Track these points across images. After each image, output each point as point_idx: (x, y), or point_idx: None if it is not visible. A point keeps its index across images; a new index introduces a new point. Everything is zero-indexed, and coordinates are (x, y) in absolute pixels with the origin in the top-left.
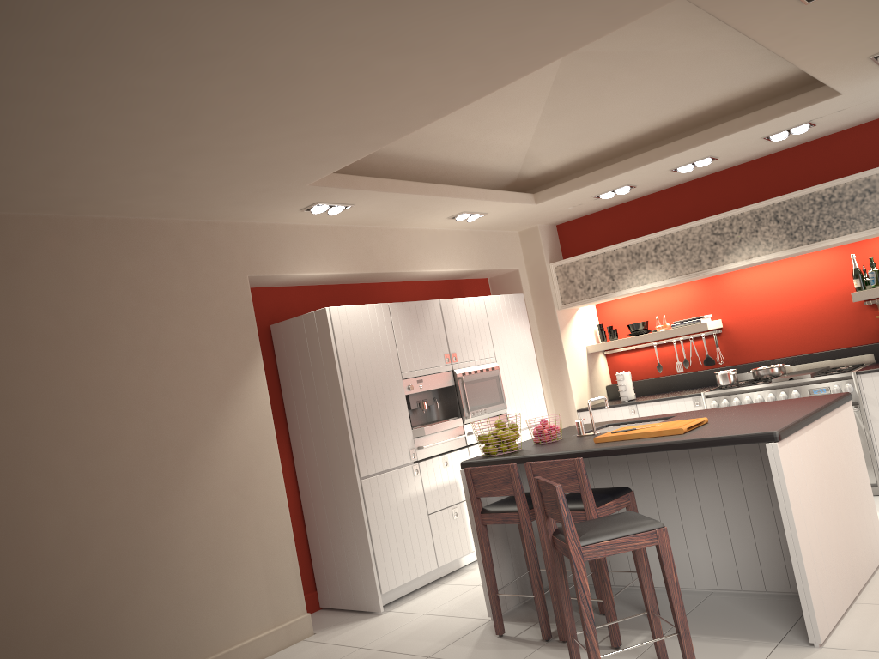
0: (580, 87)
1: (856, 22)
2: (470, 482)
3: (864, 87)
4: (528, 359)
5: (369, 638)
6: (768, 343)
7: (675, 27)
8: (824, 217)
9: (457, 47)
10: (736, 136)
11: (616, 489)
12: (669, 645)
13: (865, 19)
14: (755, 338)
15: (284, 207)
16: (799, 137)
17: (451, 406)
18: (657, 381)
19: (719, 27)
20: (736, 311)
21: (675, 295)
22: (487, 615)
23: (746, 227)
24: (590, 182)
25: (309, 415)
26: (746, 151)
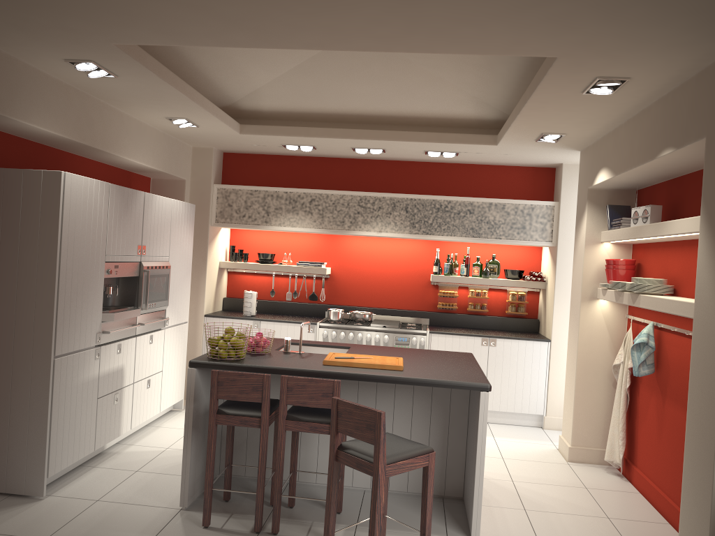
0: (342, 61)
1: (574, 113)
2: (215, 384)
3: (510, 147)
4: (187, 263)
5: (49, 528)
6: (360, 294)
7: (452, 55)
8: (438, 219)
9: (416, 11)
10: (416, 144)
11: None
12: None
13: (579, 114)
14: (352, 288)
15: (55, 50)
16: (437, 158)
17: (128, 295)
18: (269, 303)
19: (473, 70)
20: (343, 265)
21: (300, 239)
22: (173, 504)
23: (384, 208)
24: (295, 134)
25: None
26: (403, 154)
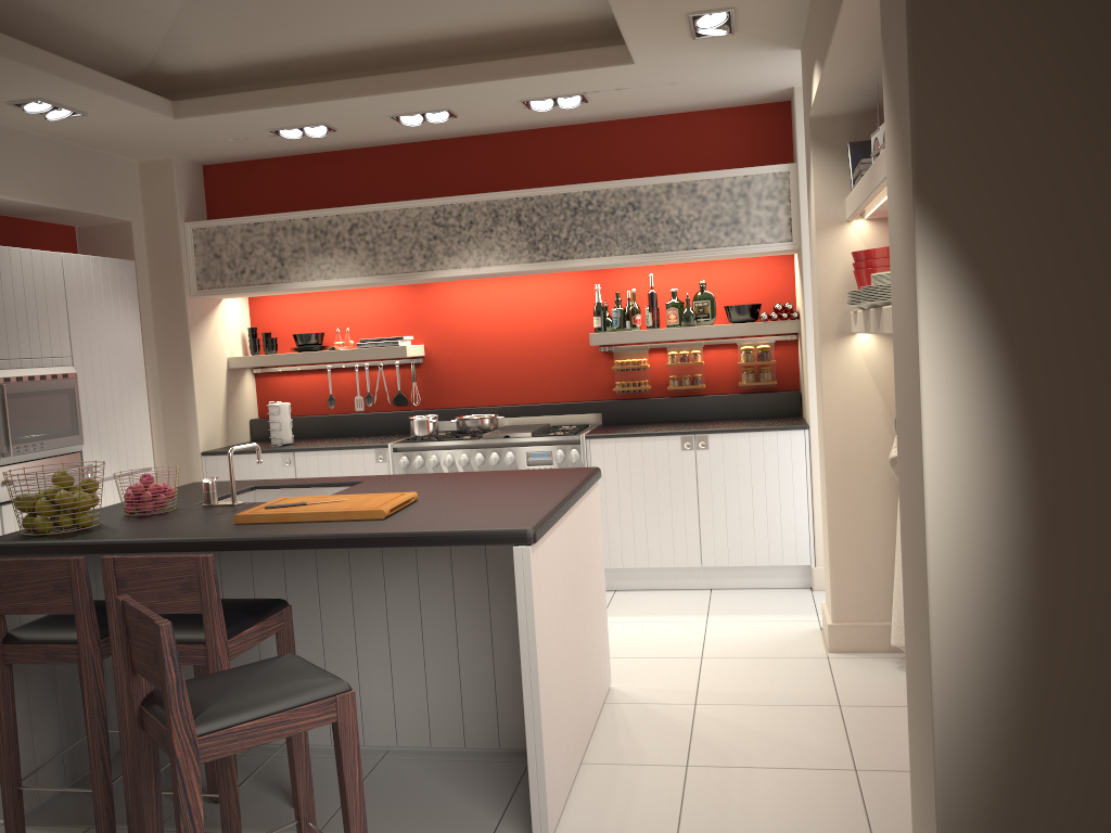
0: None
1: None
2: None
3: (661, 63)
4: (131, 366)
5: None
6: (480, 385)
7: None
8: (577, 229)
9: None
10: (491, 88)
11: (264, 603)
12: None
13: None
14: (465, 376)
15: None
16: (562, 115)
17: None
18: (326, 420)
19: None
20: (445, 337)
21: (366, 302)
22: None
23: (479, 223)
24: (269, 103)
25: None
26: (495, 116)
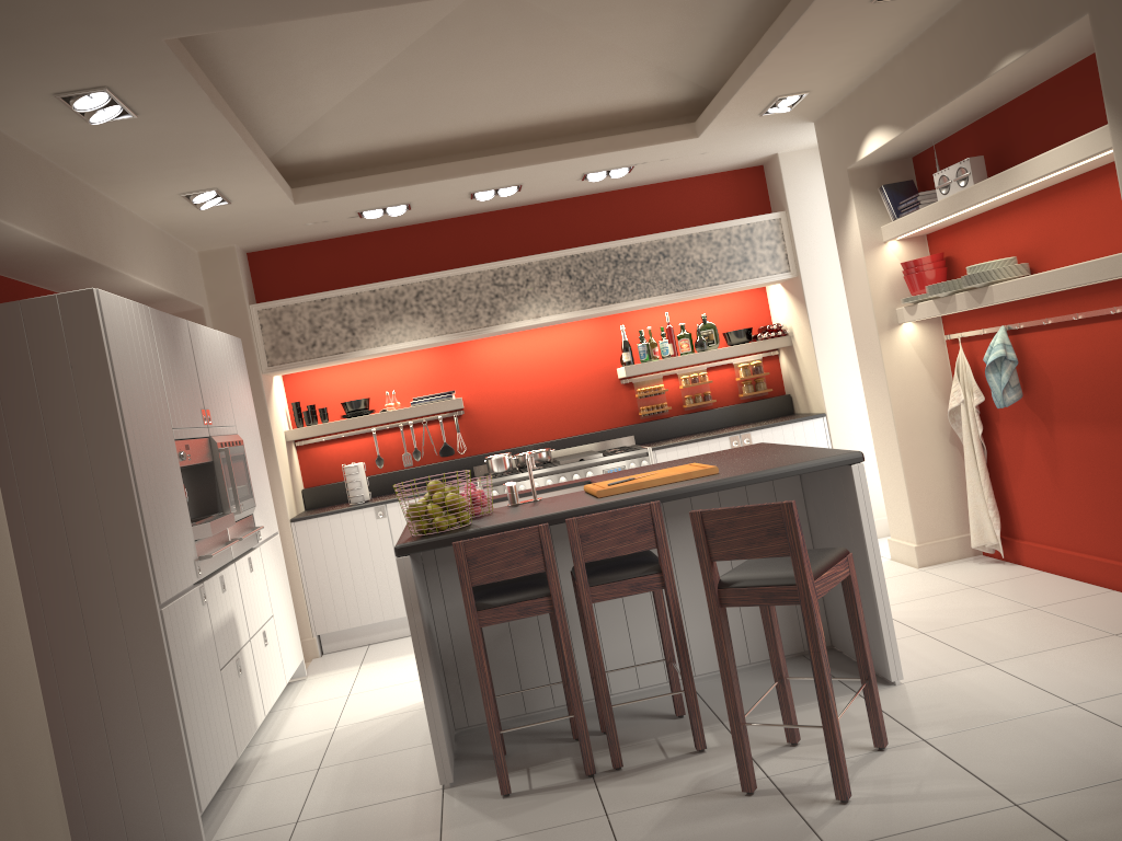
0: (460, 43)
1: (839, 47)
2: (464, 564)
3: (716, 136)
4: (257, 436)
5: None
6: (518, 427)
7: None
8: (619, 277)
9: None
10: (576, 162)
11: (646, 552)
12: (755, 729)
13: (847, 46)
14: (503, 421)
15: (46, 75)
16: (595, 185)
17: (203, 496)
18: (380, 479)
19: (671, 16)
20: (481, 389)
21: (402, 366)
22: (424, 787)
23: (534, 280)
24: (387, 185)
25: (23, 500)
26: (546, 189)
